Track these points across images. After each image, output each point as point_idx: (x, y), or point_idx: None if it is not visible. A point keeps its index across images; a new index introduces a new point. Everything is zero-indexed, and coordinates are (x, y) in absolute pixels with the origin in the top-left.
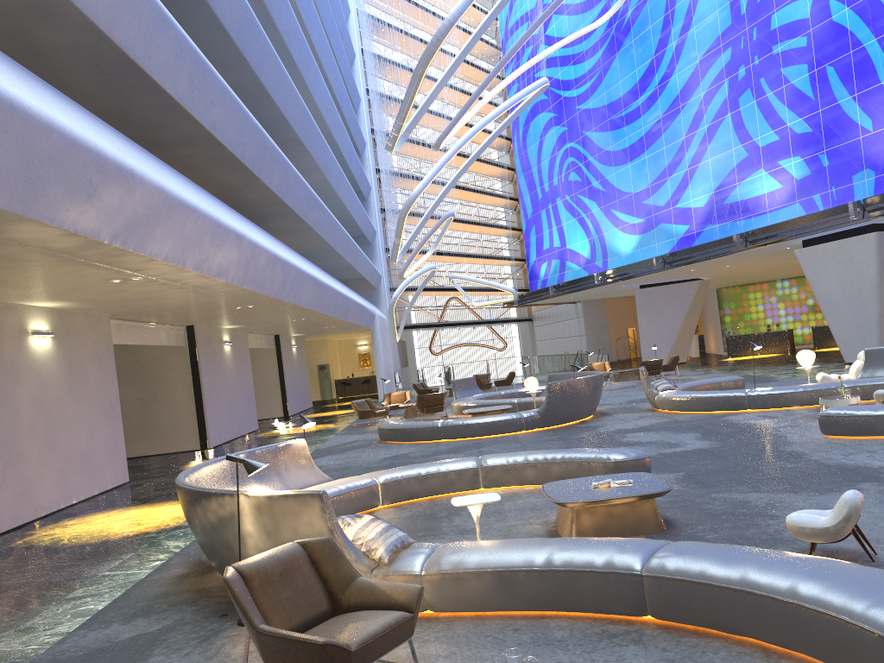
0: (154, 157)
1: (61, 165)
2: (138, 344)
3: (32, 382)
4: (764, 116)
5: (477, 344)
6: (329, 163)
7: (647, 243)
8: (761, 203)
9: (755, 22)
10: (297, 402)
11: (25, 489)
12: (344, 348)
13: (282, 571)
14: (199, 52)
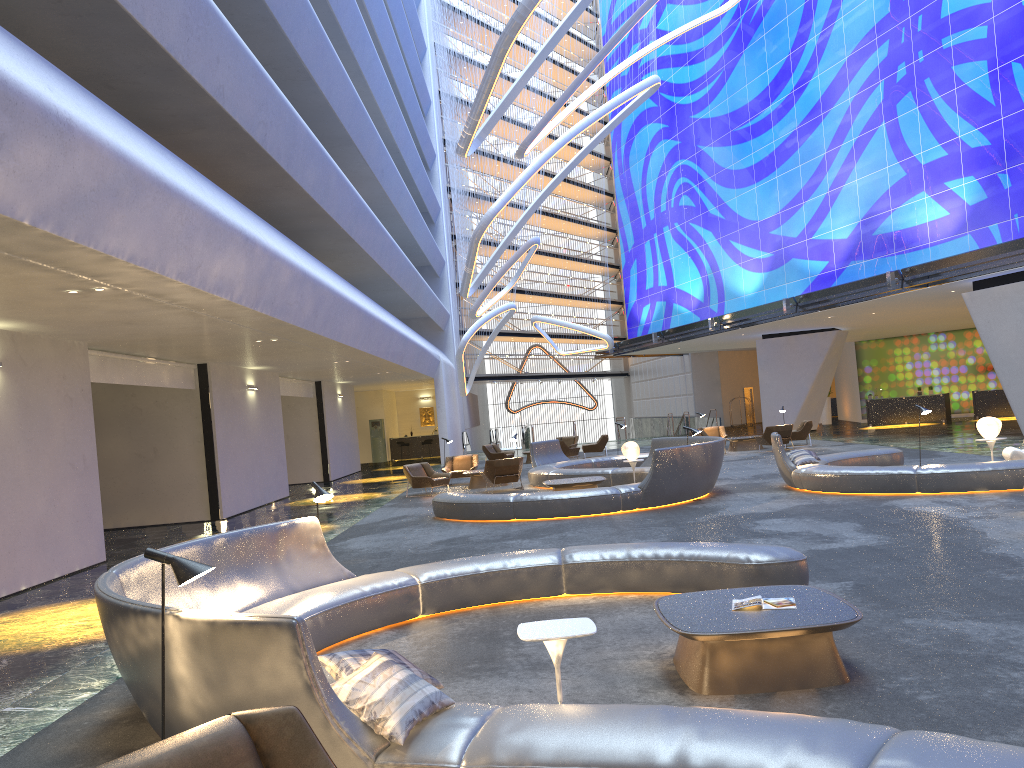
0: (125, 120)
1: None
2: (137, 386)
3: None
4: (928, 125)
5: (563, 402)
6: (386, 170)
7: (774, 282)
8: (922, 234)
9: (921, 8)
10: (341, 464)
11: None
12: (402, 401)
13: None
14: None
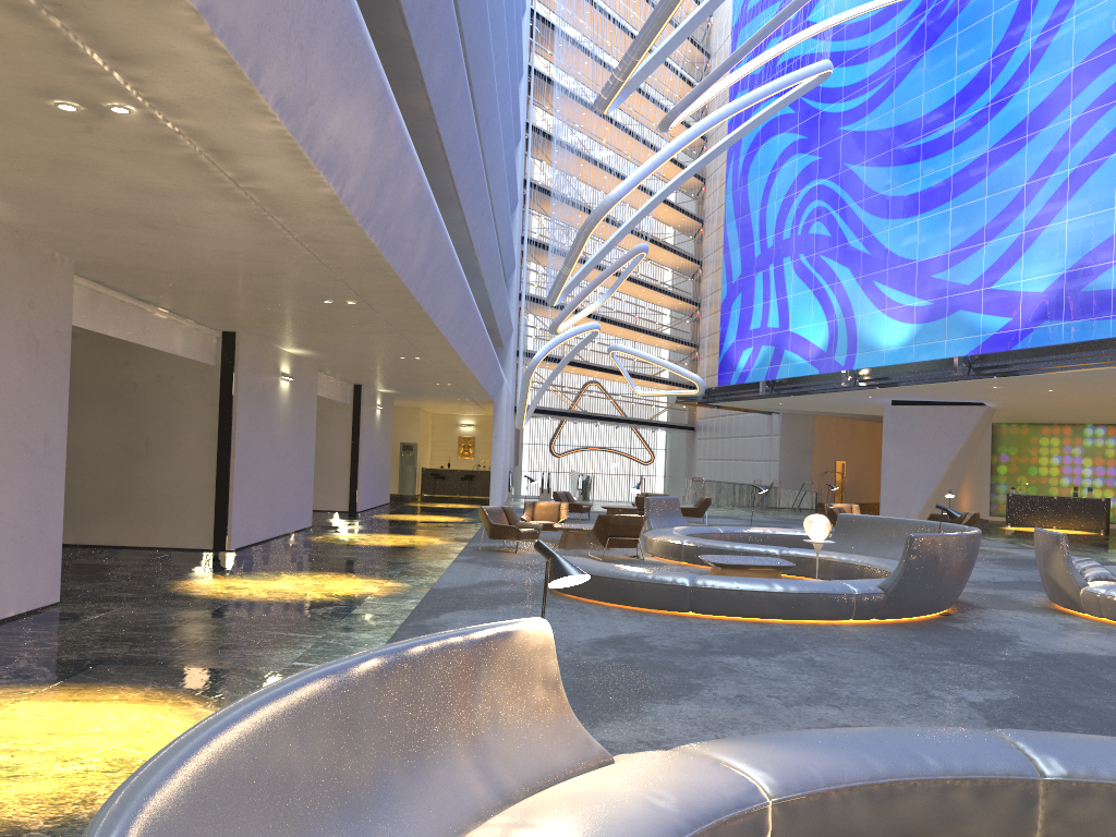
0: None
1: None
2: (133, 351)
3: None
4: None
5: (615, 451)
6: (491, 122)
7: (929, 337)
8: None
9: None
10: (370, 493)
11: None
12: (439, 425)
13: None
14: None
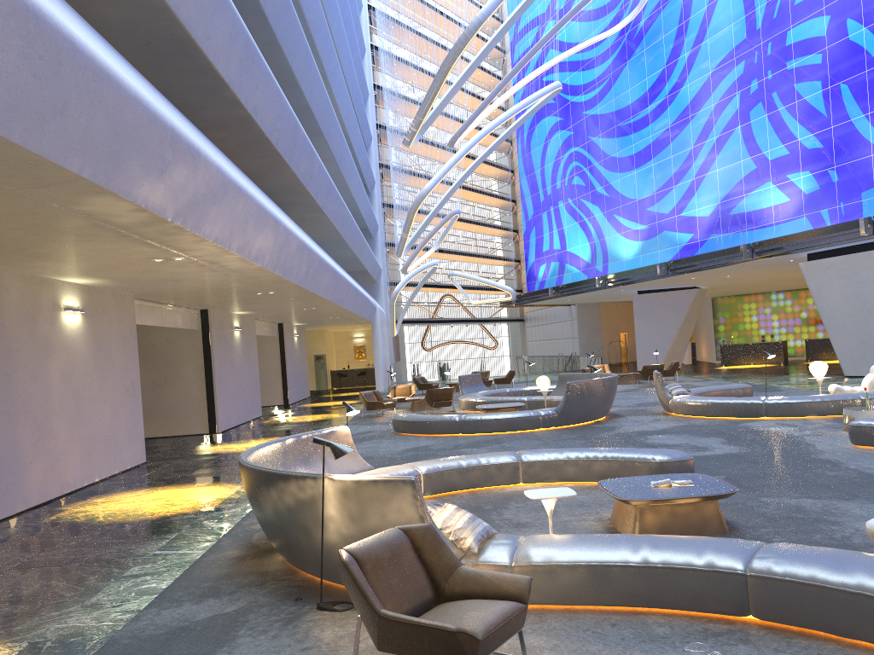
0: (206, 138)
1: (142, 139)
2: (151, 326)
3: (63, 357)
4: (775, 130)
5: (469, 342)
6: (344, 155)
7: (649, 249)
8: (768, 215)
9: (770, 37)
10: (296, 391)
11: (53, 465)
12: (339, 339)
13: (391, 557)
14: (250, 35)
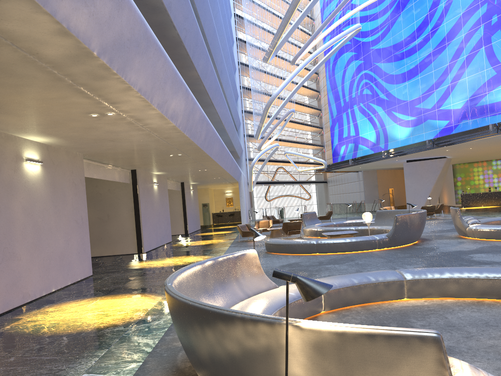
0: None
1: None
2: (98, 181)
3: (24, 197)
4: None
5: (293, 196)
6: (223, 71)
7: (417, 132)
8: None
9: None
10: (192, 225)
11: (15, 281)
12: (217, 194)
13: None
14: None
